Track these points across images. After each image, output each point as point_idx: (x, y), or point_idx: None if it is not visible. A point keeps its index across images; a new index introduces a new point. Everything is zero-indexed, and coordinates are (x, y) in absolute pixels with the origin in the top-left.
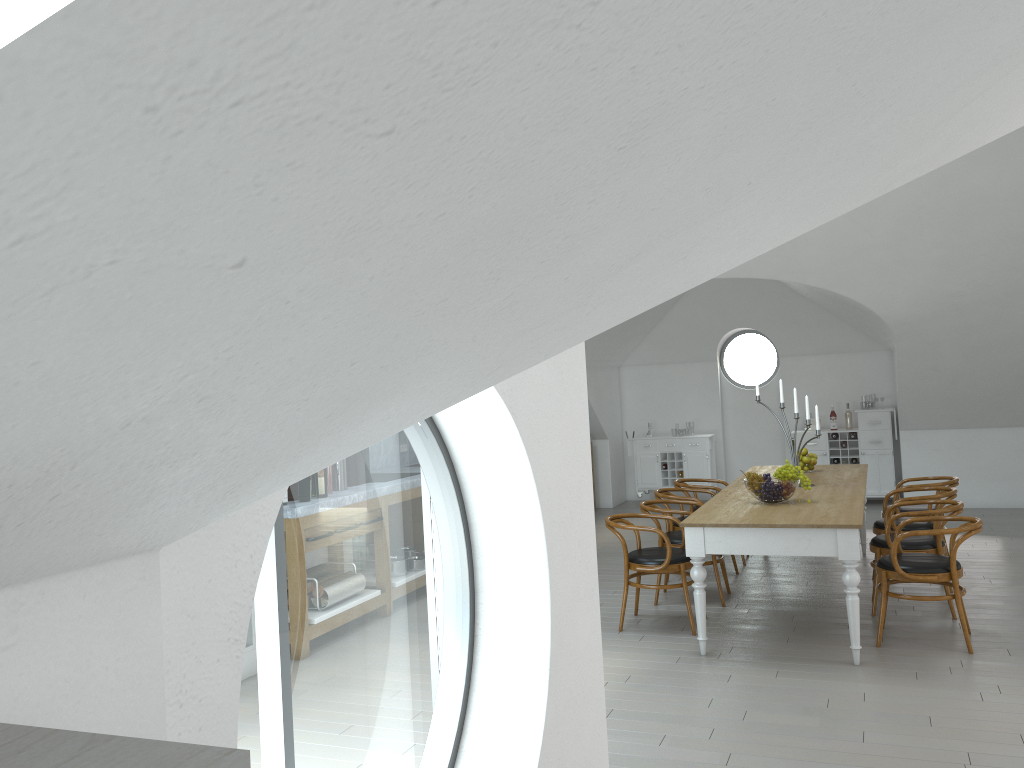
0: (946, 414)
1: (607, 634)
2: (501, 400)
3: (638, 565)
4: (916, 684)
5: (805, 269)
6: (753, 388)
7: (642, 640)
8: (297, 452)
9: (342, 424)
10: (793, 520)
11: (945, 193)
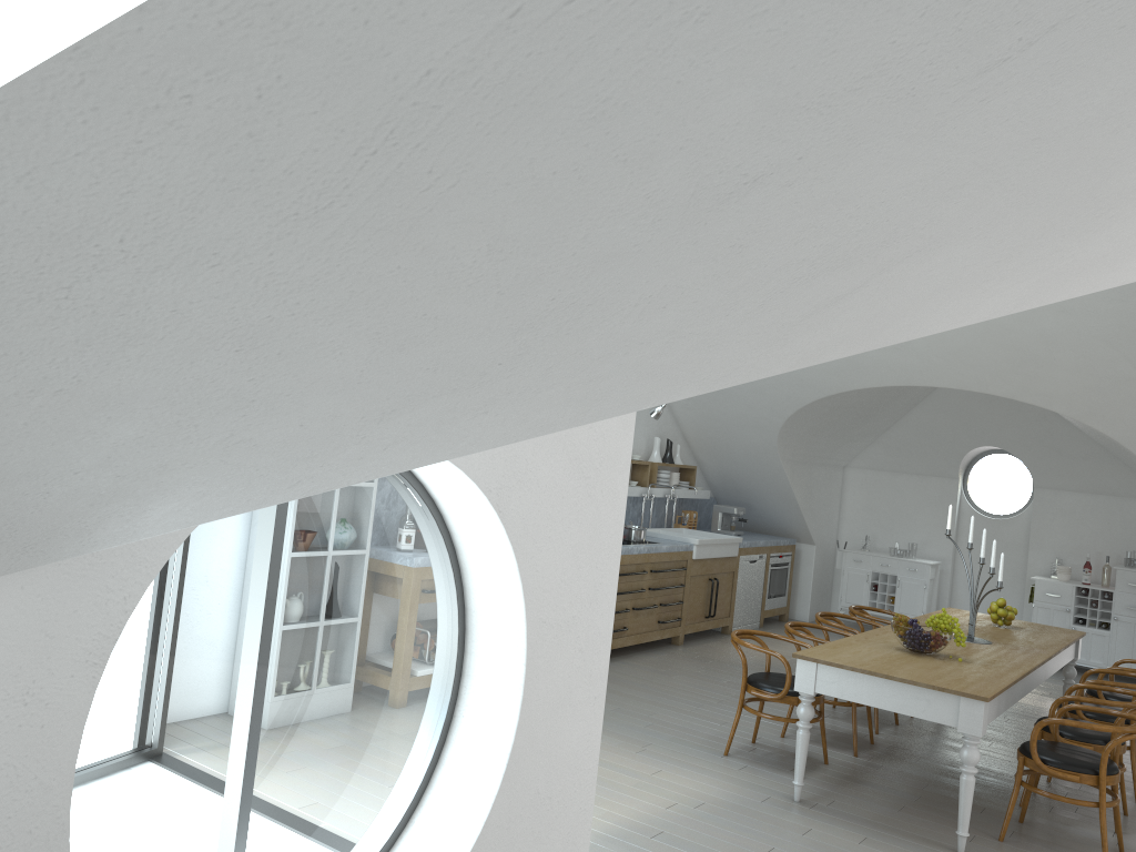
0: None
1: (709, 755)
2: (485, 497)
3: (754, 689)
4: None
5: (1052, 393)
6: (998, 518)
7: (742, 770)
8: (83, 526)
9: (119, 511)
10: (917, 676)
11: None
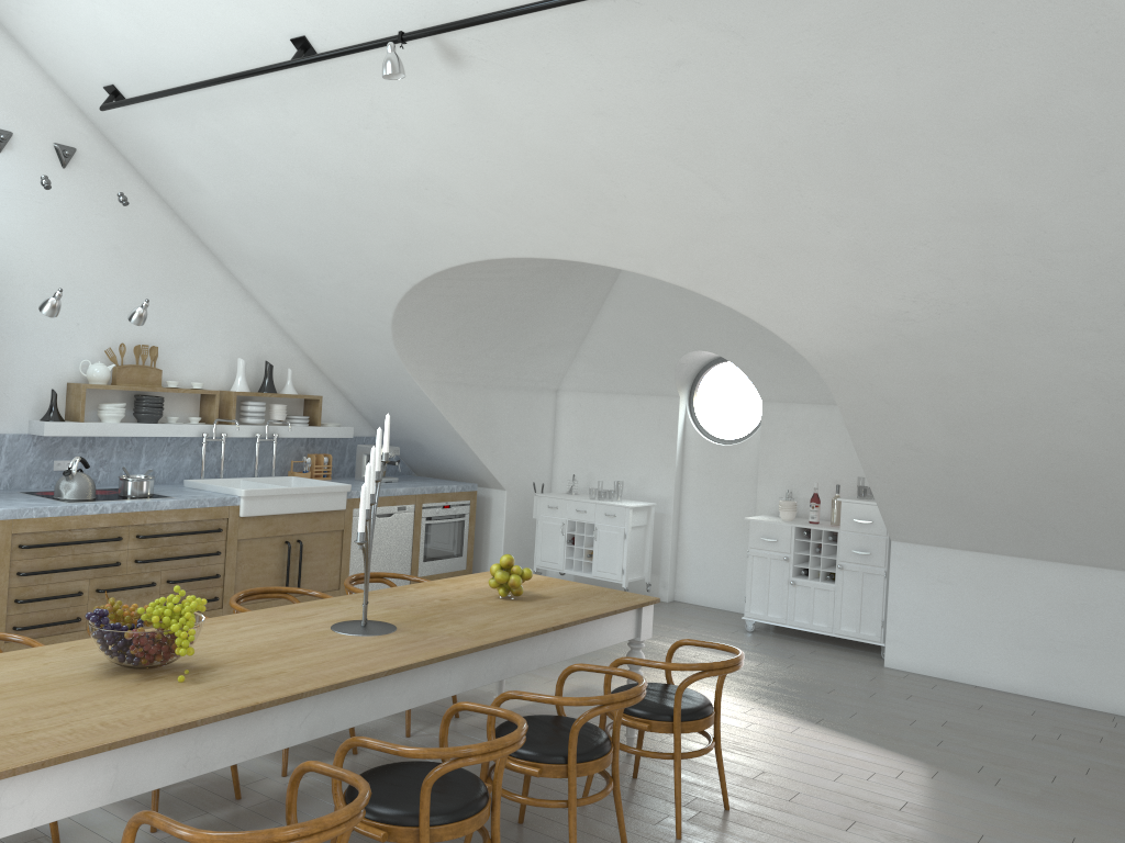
0: (955, 526)
1: None
2: None
3: None
4: None
5: (646, 251)
6: (728, 444)
7: None
8: None
9: None
10: None
11: (815, 114)
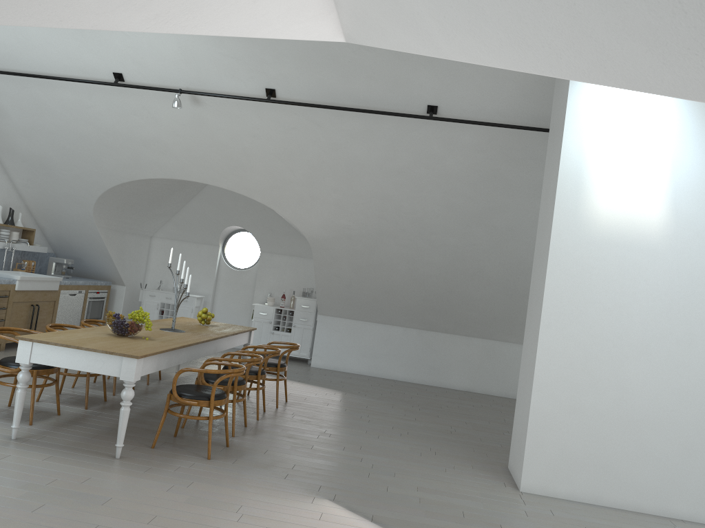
0: (345, 308)
1: None
2: None
3: (1, 366)
4: (138, 475)
5: (253, 188)
6: (241, 270)
7: None
8: None
9: None
10: (101, 347)
11: (337, 155)
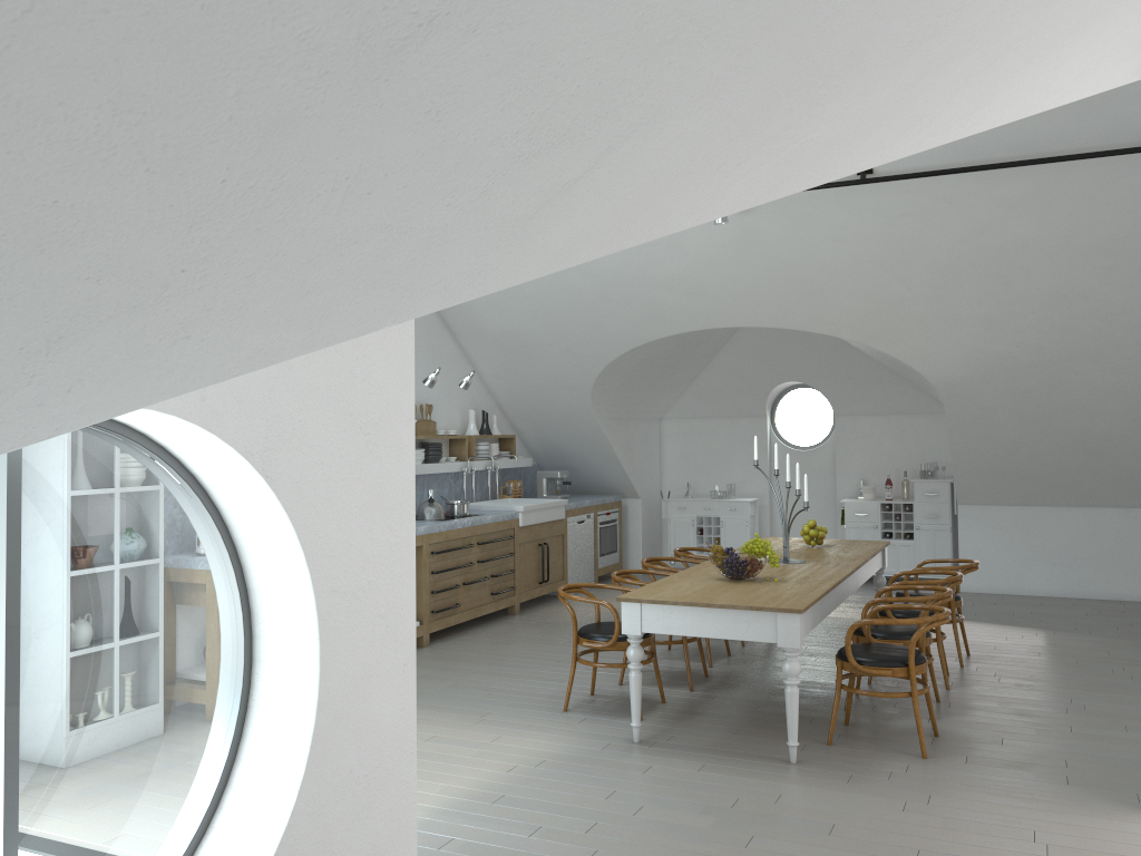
0: (1007, 489)
1: (549, 714)
2: (247, 462)
3: (586, 640)
4: (843, 788)
5: (838, 321)
6: (806, 449)
7: (582, 722)
8: None
9: None
10: (736, 600)
11: (984, 243)
